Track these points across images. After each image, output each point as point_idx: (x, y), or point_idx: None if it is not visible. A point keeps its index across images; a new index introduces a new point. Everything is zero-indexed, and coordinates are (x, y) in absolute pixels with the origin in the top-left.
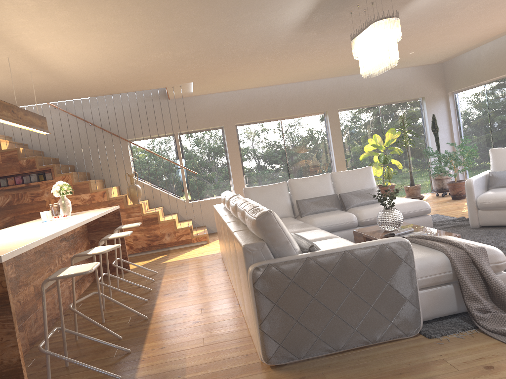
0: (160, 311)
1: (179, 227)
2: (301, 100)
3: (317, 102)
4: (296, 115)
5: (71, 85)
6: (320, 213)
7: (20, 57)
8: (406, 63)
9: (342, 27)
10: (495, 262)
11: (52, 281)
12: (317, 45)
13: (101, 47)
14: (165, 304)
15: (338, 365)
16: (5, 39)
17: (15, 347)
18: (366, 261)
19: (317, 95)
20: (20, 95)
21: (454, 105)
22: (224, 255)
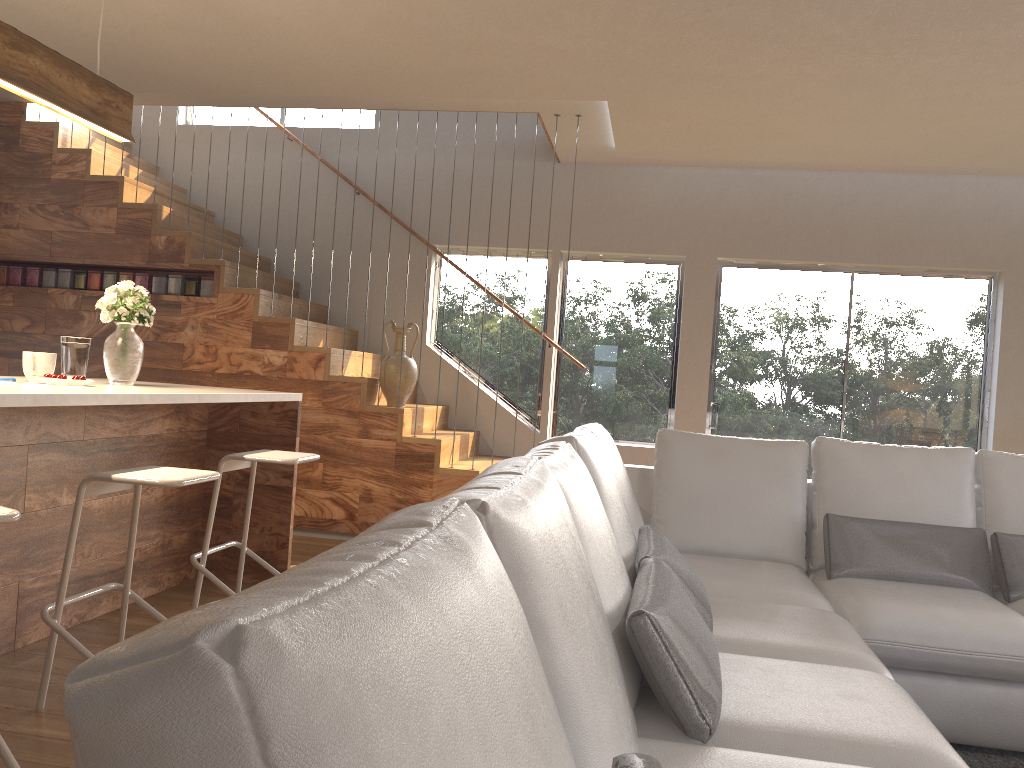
0: None
1: None
2: (929, 226)
3: (979, 242)
4: (902, 268)
5: (259, 41)
6: (905, 586)
7: None
8: None
9: None
10: None
11: None
12: None
13: None
14: None
15: None
16: None
17: None
18: None
19: (983, 222)
20: (144, 55)
21: None
22: None
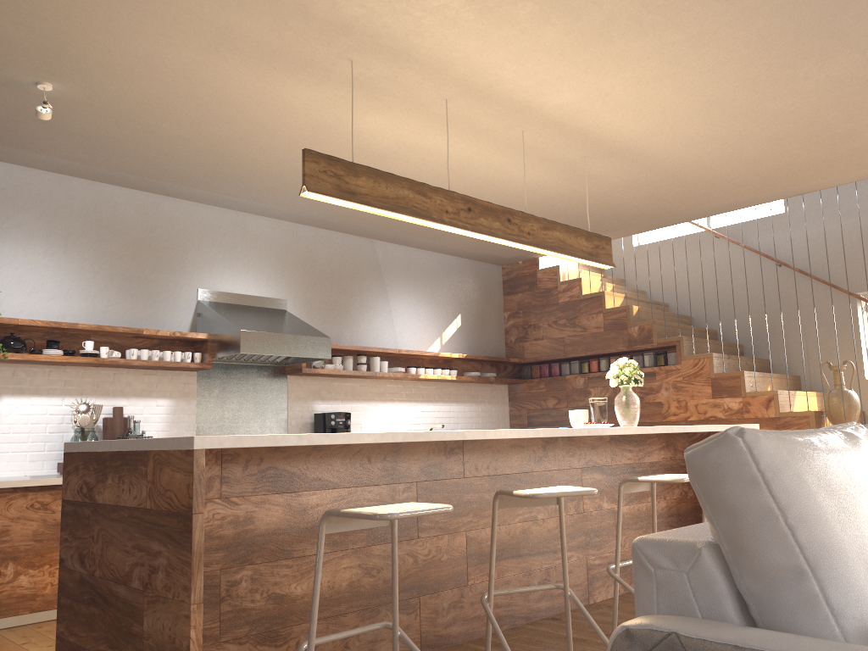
0: None
1: None
2: None
3: None
4: None
5: (685, 178)
6: None
7: (541, 128)
8: None
9: None
10: None
11: (373, 522)
12: None
13: (669, 75)
14: None
15: None
16: (484, 92)
17: (187, 619)
18: None
19: None
20: (610, 209)
21: None
22: None
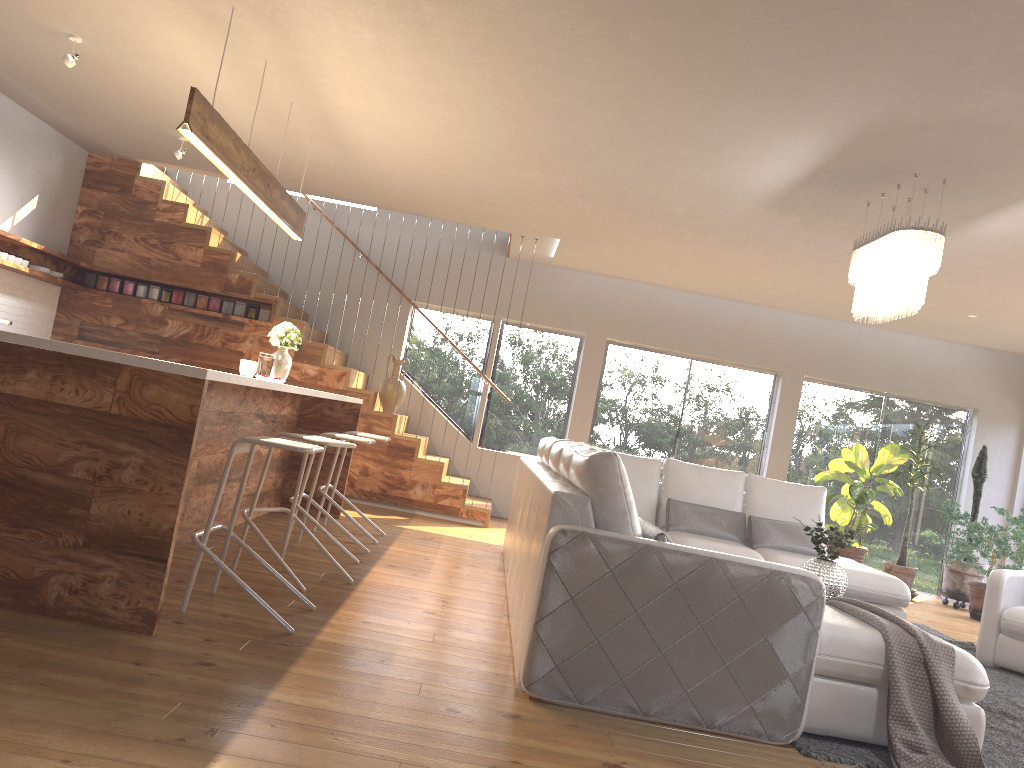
0: (375, 582)
1: (445, 480)
2: (741, 336)
3: (770, 351)
4: (722, 360)
5: (361, 178)
6: (703, 536)
7: (309, 108)
8: (959, 333)
9: (848, 226)
10: (966, 680)
11: (245, 448)
12: (797, 243)
13: (437, 132)
14: (385, 576)
15: (637, 733)
16: (303, 74)
17: (173, 508)
18: (741, 587)
19: (774, 339)
20: (275, 167)
21: None
22: (508, 543)
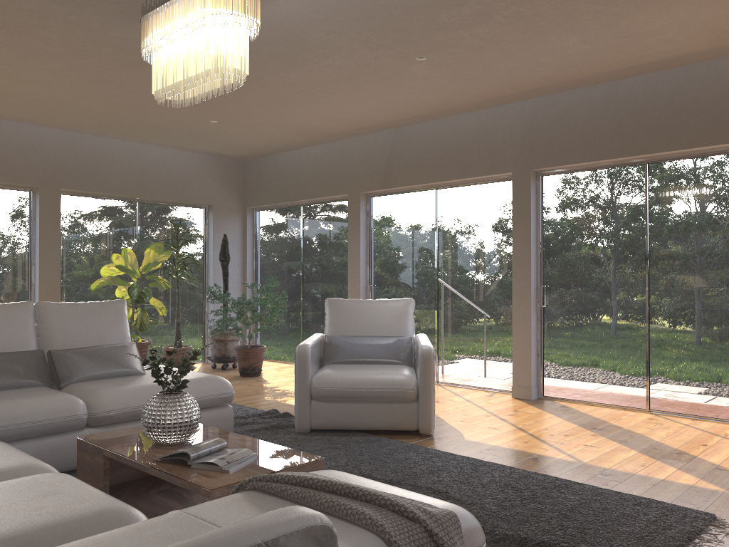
0: None
1: None
2: None
3: (22, 166)
4: None
5: None
6: None
7: None
8: (197, 140)
9: None
10: None
11: None
12: (52, 26)
13: None
14: None
15: None
16: None
17: None
18: None
19: (24, 153)
20: None
21: (253, 229)
22: None
